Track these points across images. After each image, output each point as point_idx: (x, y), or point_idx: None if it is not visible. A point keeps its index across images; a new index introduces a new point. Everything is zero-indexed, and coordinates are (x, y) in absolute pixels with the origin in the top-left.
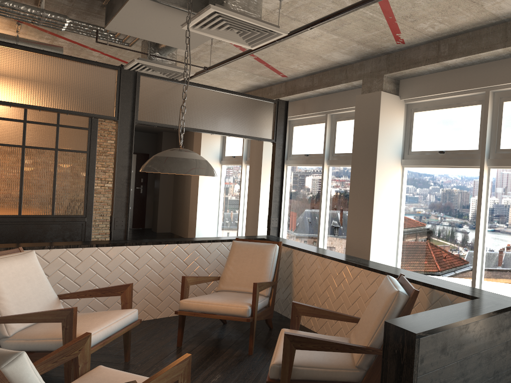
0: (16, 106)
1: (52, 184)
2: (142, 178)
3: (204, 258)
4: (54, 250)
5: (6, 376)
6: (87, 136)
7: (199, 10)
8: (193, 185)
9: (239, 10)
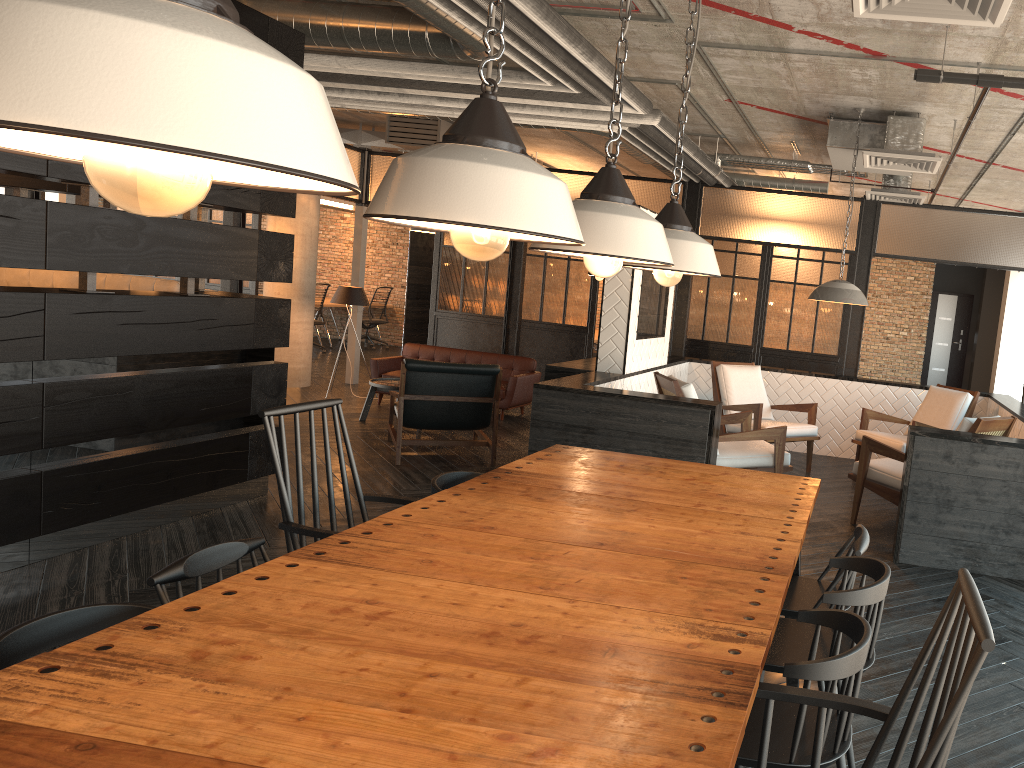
0: (778, 246)
1: (813, 321)
2: (961, 330)
3: (913, 406)
4: (783, 374)
5: (682, 392)
6: (846, 271)
7: (880, 147)
8: (997, 338)
9: (898, 145)
